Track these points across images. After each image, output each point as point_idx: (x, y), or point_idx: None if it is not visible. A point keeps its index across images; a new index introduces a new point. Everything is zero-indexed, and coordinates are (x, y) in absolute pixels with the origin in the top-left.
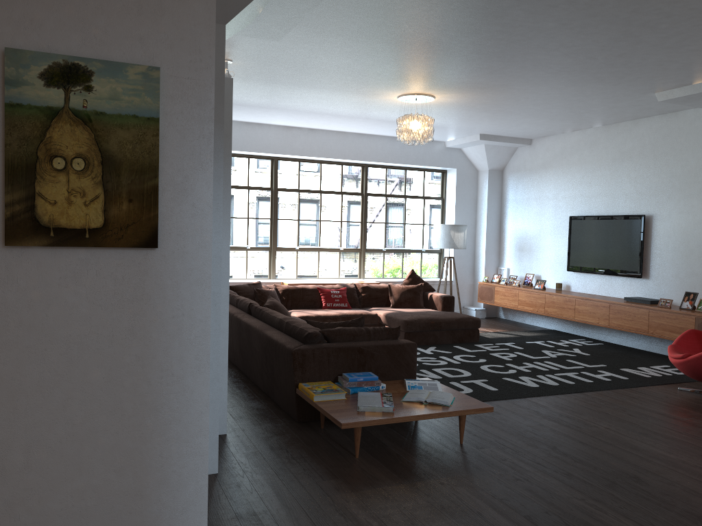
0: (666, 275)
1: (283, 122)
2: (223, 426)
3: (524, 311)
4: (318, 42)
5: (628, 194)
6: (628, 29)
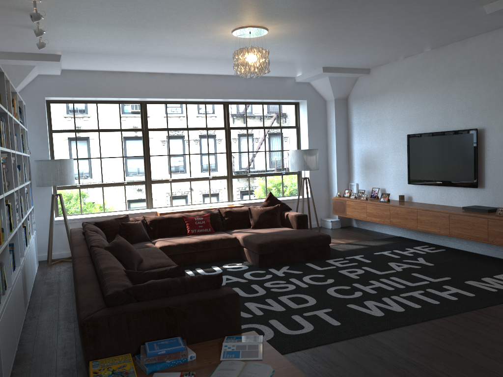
0: (501, 184)
1: (143, 68)
2: None
3: (372, 222)
4: None
5: (460, 110)
6: None
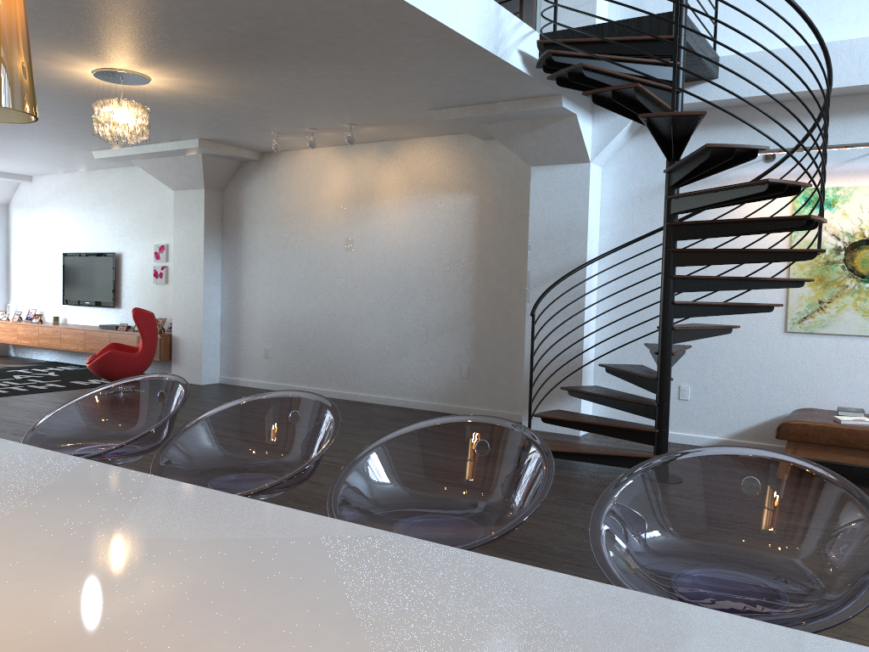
0: (132, 304)
1: None
2: None
3: (23, 345)
4: None
5: (106, 234)
6: None
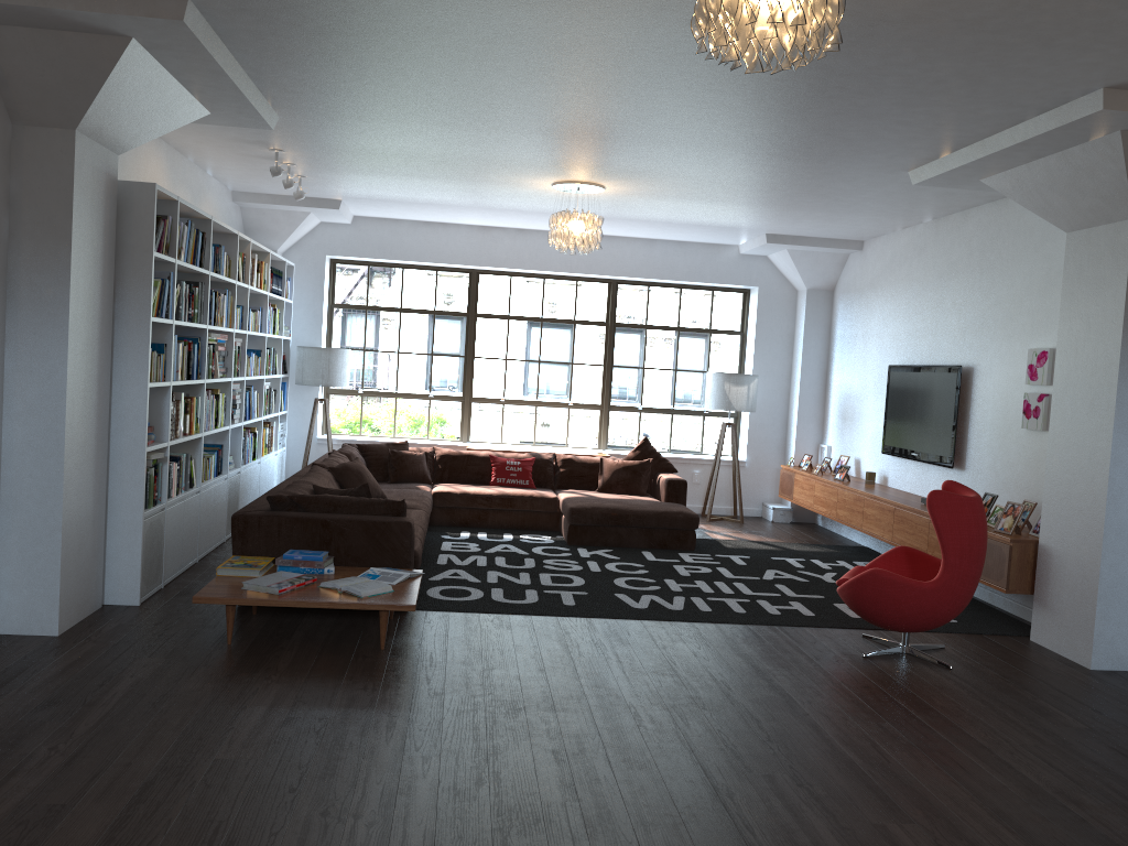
0: (981, 466)
1: (470, 220)
2: (135, 595)
3: (818, 513)
4: (339, 126)
5: (952, 331)
6: (680, 93)
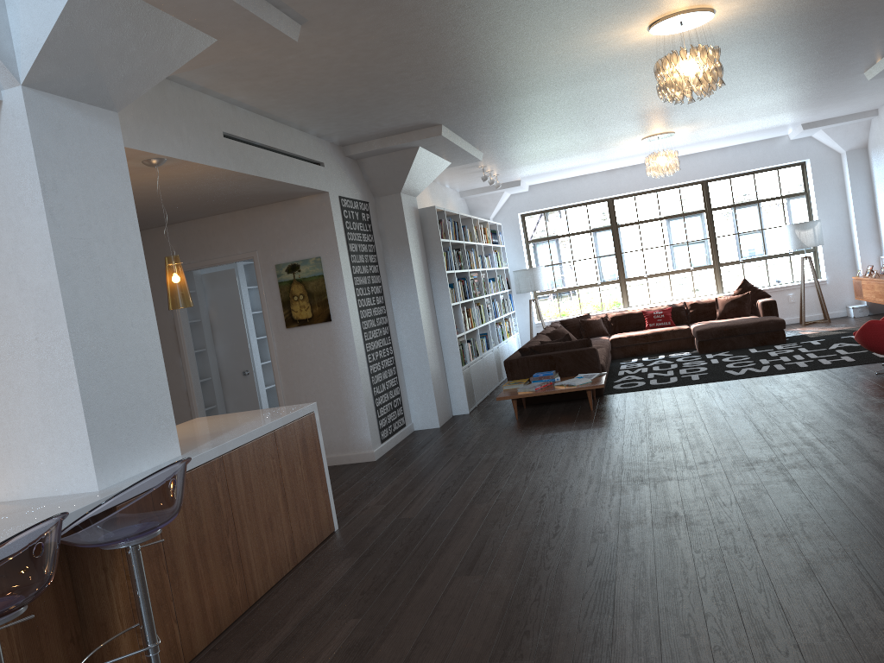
0: None
1: (600, 169)
2: (466, 409)
3: (879, 303)
4: (513, 148)
5: None
6: None
